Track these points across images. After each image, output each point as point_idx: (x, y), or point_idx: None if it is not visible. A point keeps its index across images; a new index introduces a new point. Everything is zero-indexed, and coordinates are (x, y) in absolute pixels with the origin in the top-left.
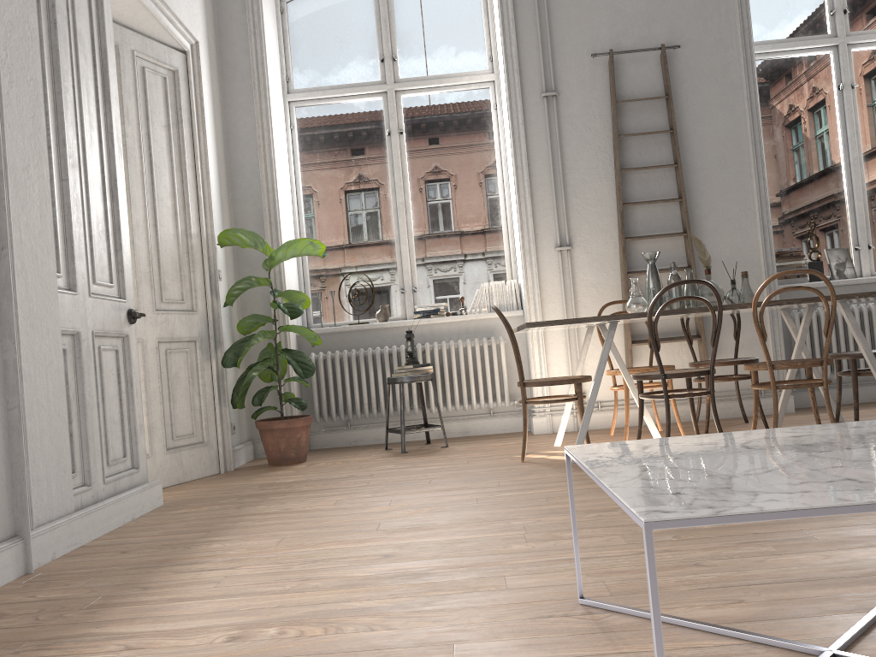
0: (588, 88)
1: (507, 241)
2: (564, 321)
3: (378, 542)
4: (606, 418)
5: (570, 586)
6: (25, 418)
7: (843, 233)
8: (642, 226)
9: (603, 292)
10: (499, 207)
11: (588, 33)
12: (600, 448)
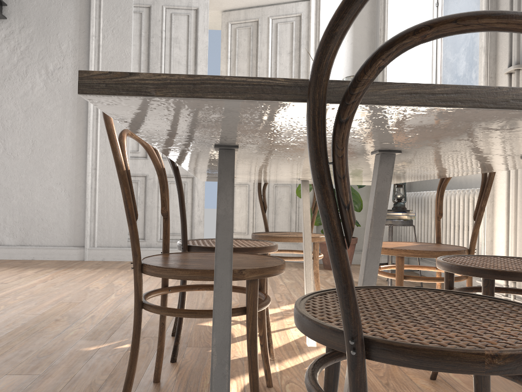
0: None
1: None
2: None
3: (34, 282)
4: None
5: None
6: (95, 207)
7: None
8: None
9: None
10: None
11: None
12: None
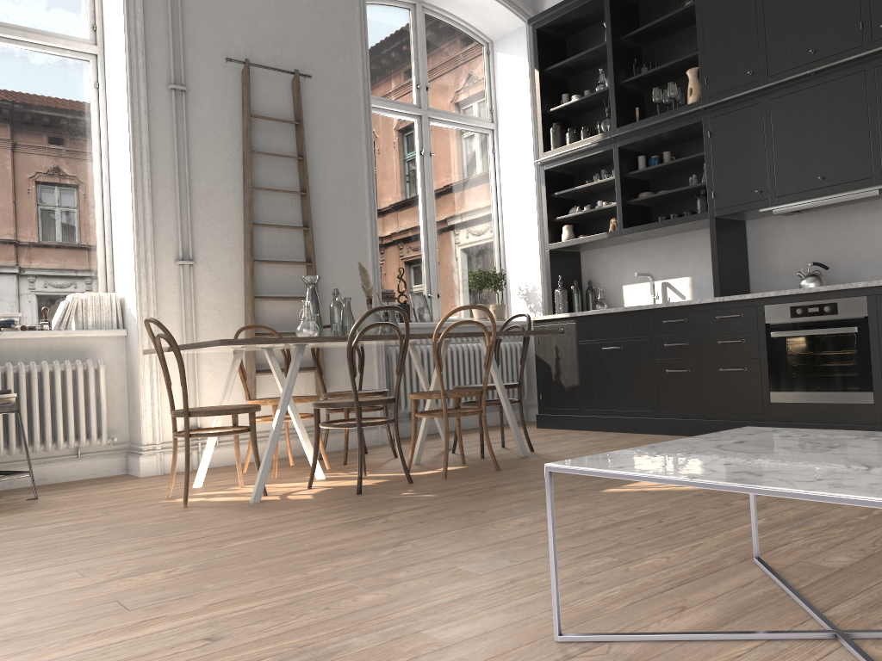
0: (220, 93)
1: (103, 247)
2: (262, 340)
3: (164, 625)
4: (223, 455)
5: (512, 626)
6: None
7: (420, 281)
8: (267, 250)
9: (226, 315)
10: (94, 204)
11: (222, 35)
12: (602, 462)
